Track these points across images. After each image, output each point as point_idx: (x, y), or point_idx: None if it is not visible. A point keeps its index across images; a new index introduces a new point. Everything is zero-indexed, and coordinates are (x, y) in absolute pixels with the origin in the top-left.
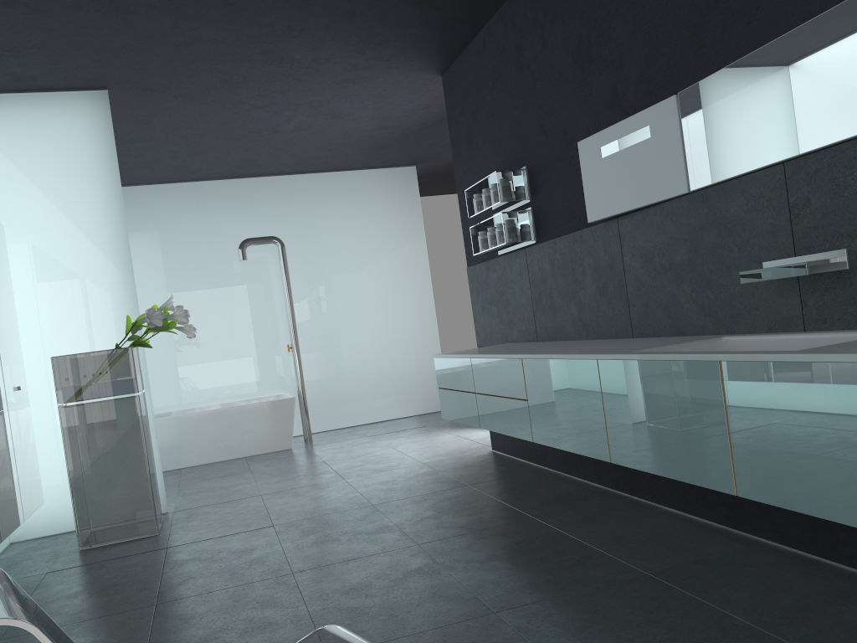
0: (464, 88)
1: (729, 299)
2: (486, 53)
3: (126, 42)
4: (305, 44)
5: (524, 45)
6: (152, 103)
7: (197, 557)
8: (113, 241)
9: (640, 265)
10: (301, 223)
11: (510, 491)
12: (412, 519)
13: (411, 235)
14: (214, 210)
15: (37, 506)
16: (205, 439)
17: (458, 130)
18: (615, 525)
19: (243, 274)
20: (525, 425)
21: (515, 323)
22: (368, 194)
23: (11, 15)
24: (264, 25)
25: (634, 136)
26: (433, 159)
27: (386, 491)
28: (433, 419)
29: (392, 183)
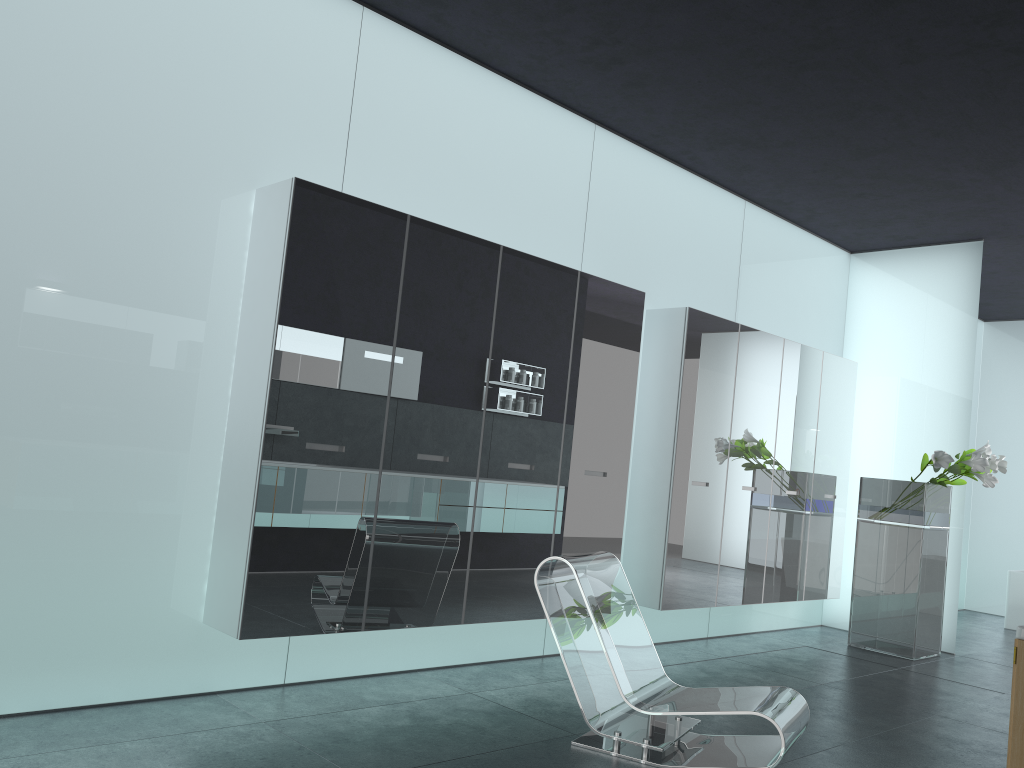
0: None
1: None
2: None
3: (972, 205)
4: None
5: None
6: None
7: (903, 680)
8: (957, 383)
9: None
10: None
11: None
12: None
13: None
14: None
15: (826, 596)
16: None
17: None
18: None
19: None
20: None
21: None
22: None
23: (865, 201)
24: None
25: None
26: None
27: None
28: None
29: None
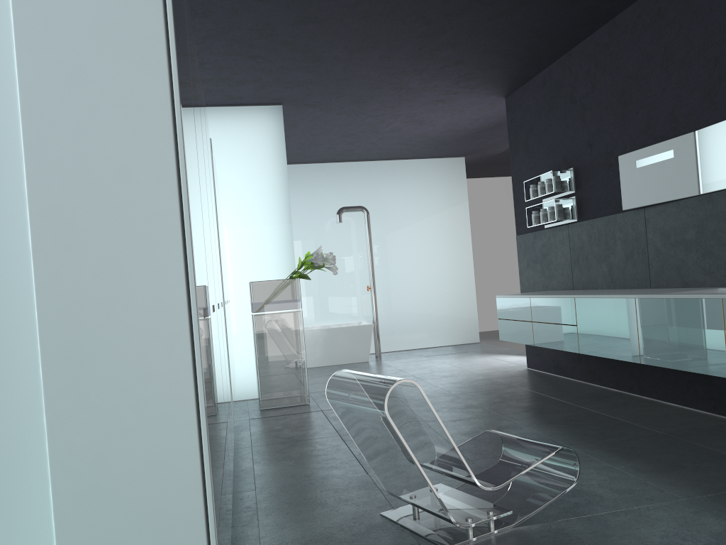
0: (525, 109)
1: (723, 264)
2: (545, 87)
3: (309, 77)
4: (421, 79)
5: (578, 85)
6: (305, 113)
7: None
8: (280, 207)
9: (659, 240)
10: (378, 197)
11: (552, 391)
12: (487, 402)
13: (458, 209)
14: (317, 185)
15: (235, 378)
16: (309, 350)
17: (516, 137)
18: (634, 410)
19: (335, 232)
20: (573, 342)
21: (555, 276)
22: (428, 177)
23: (250, 63)
24: (400, 68)
25: (661, 156)
26: (478, 152)
27: (459, 387)
28: (470, 348)
29: (446, 169)
